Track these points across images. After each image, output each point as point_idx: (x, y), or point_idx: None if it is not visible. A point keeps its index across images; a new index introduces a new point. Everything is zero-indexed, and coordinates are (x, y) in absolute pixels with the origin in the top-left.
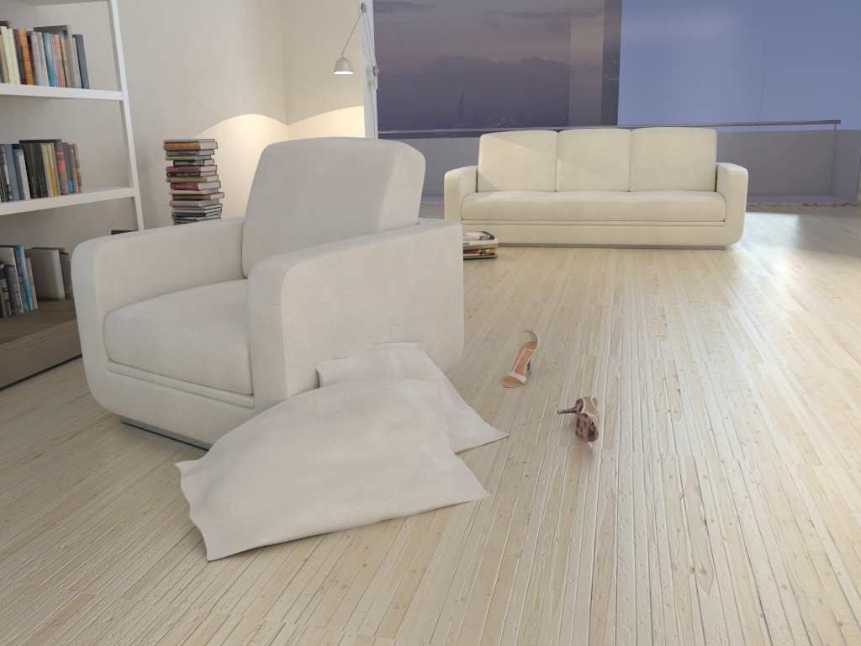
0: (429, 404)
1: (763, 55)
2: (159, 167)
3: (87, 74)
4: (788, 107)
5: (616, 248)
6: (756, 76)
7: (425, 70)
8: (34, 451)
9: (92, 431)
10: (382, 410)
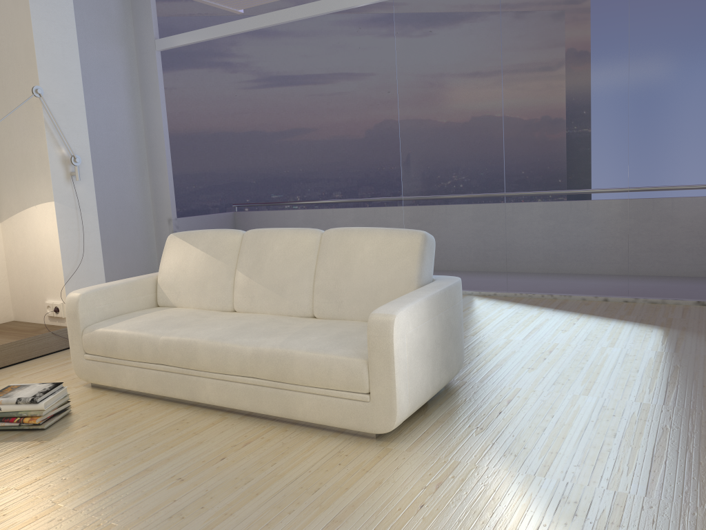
0: None
1: (626, 106)
2: None
3: None
4: (666, 172)
5: (243, 414)
6: (619, 135)
7: (367, 134)
8: None
9: None
10: None
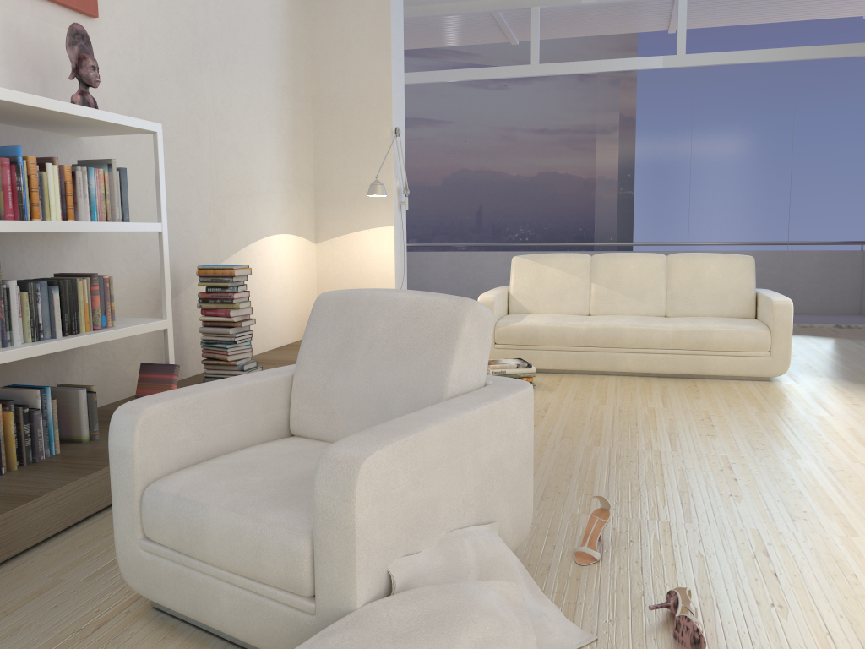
0: (514, 609)
1: (789, 178)
2: (189, 291)
3: (128, 206)
4: (816, 229)
5: (657, 377)
6: (783, 199)
7: (444, 182)
8: (54, 648)
9: (120, 619)
10: (468, 626)
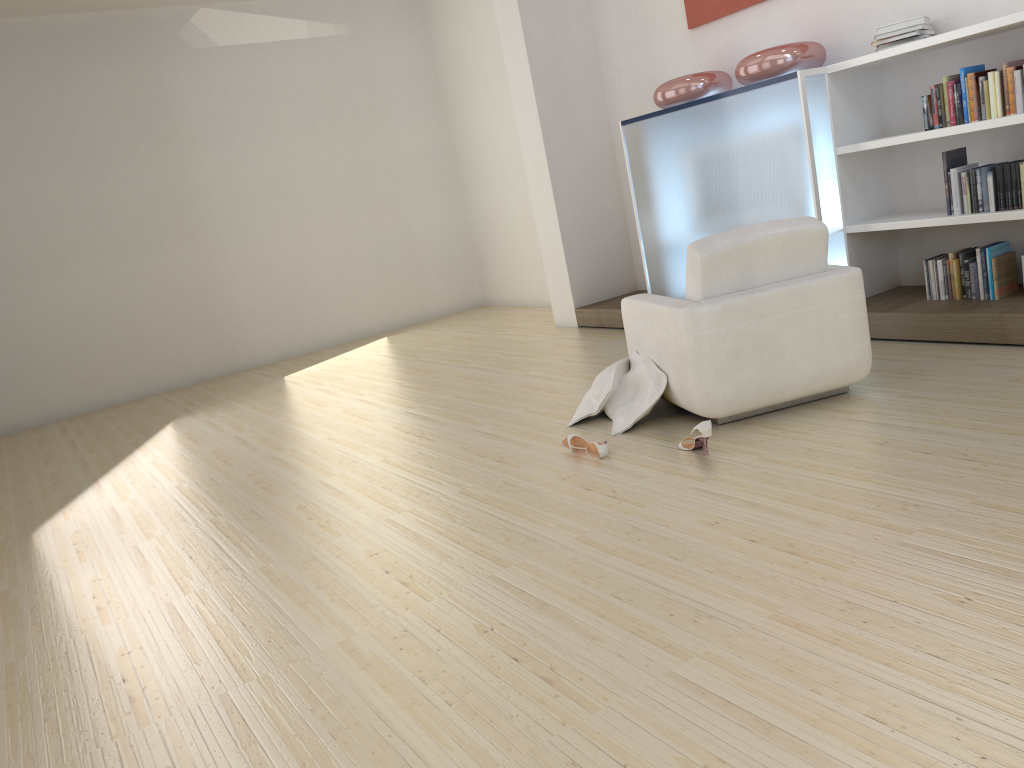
0: (608, 388)
1: None
2: None
3: None
4: None
5: None
6: None
7: None
8: None
9: None
10: (599, 374)
